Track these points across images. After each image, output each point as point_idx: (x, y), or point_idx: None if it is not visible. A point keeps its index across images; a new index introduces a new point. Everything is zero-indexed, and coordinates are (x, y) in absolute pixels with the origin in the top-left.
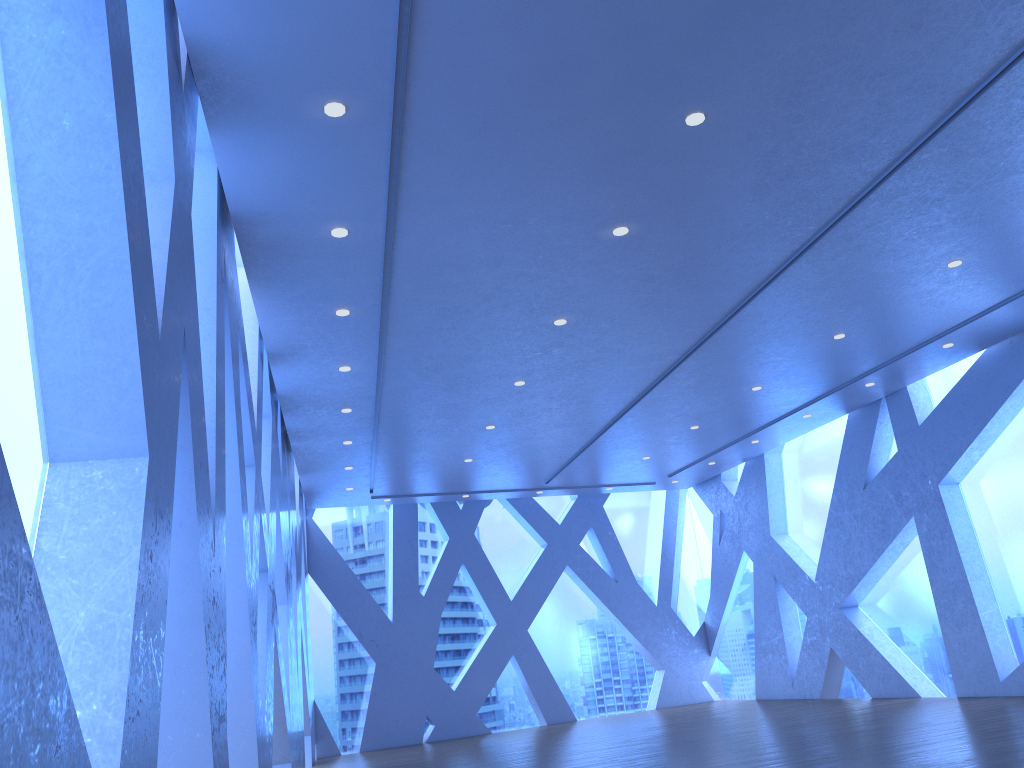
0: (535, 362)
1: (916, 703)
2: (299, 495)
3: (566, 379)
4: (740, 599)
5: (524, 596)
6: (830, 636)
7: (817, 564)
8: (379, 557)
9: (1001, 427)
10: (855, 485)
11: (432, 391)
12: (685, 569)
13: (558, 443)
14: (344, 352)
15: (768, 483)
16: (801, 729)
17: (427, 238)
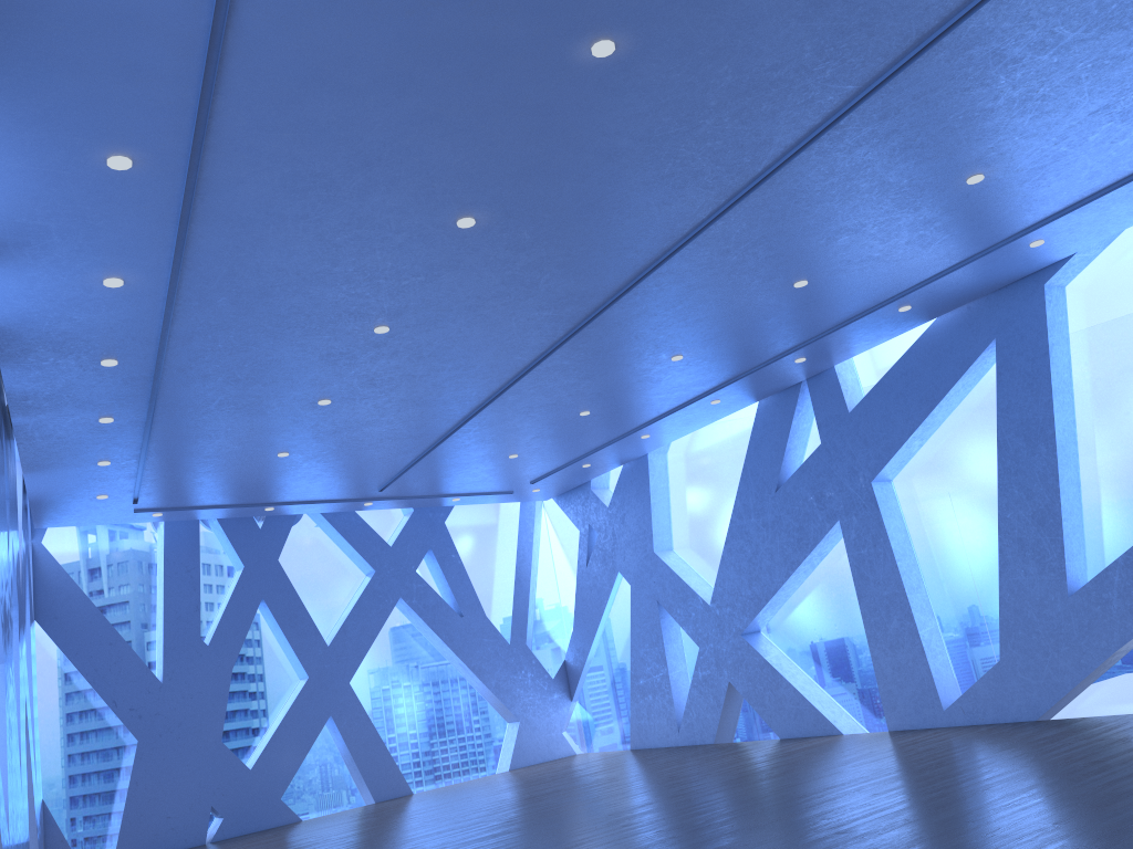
0: (412, 294)
1: (849, 742)
2: (23, 506)
3: (448, 327)
4: (610, 631)
5: (345, 639)
6: (729, 669)
7: (710, 584)
8: (143, 595)
9: (947, 412)
10: (765, 487)
11: (250, 336)
12: (541, 598)
13: (410, 431)
14: (115, 249)
15: (652, 489)
16: (743, 788)
17: (293, 10)
